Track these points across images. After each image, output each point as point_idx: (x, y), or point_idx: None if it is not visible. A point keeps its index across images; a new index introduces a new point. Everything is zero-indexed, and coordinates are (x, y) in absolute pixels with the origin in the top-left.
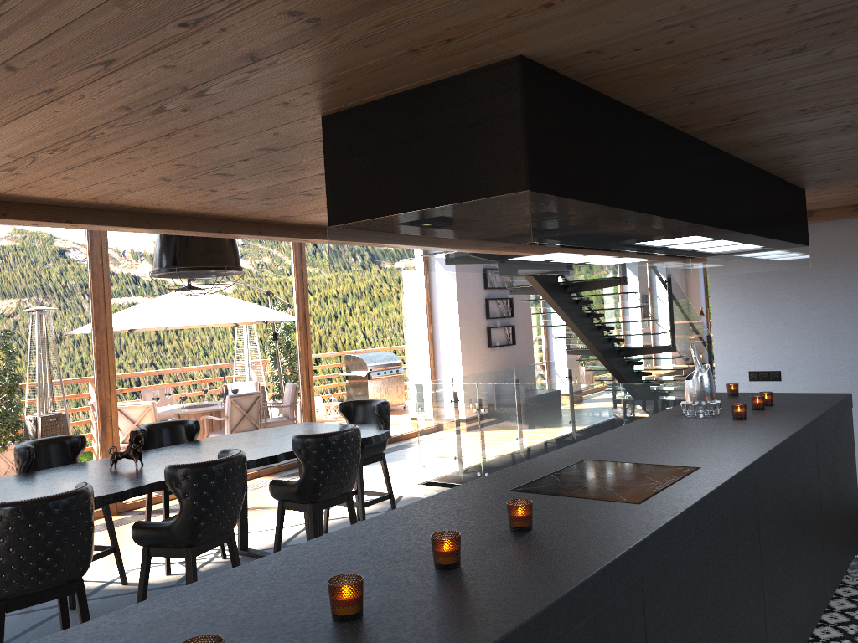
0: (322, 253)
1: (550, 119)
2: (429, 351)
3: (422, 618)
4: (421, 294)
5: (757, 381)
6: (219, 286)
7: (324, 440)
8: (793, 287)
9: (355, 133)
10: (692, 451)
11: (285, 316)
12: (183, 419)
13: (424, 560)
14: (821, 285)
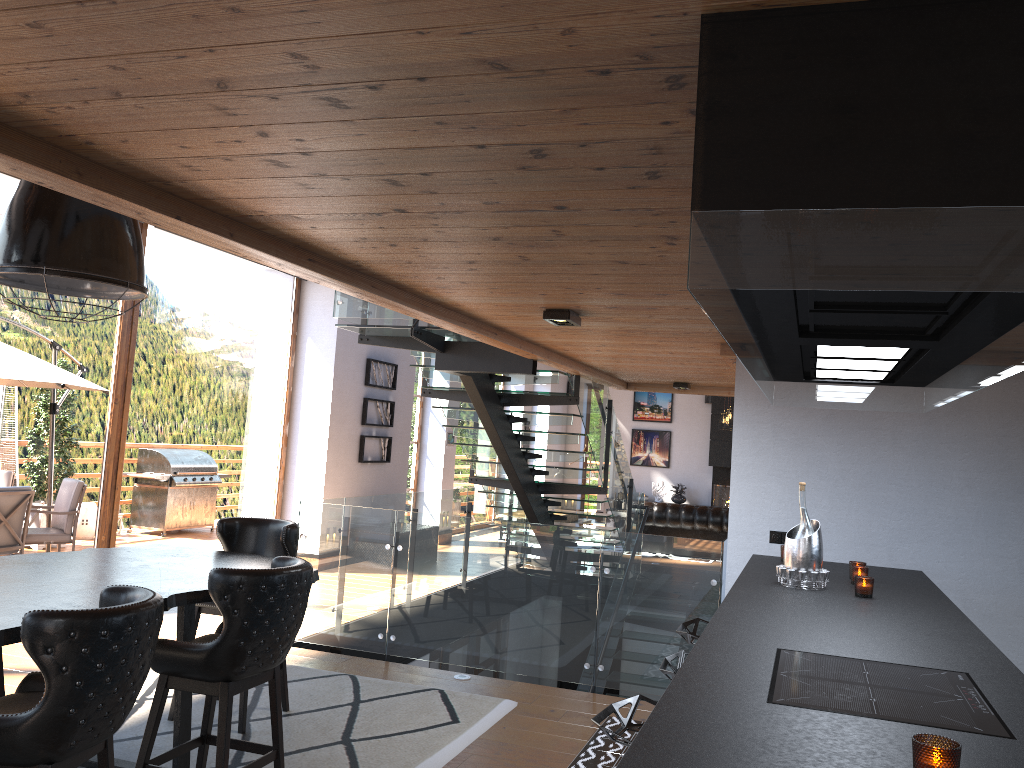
0: (163, 299)
1: None
2: (281, 457)
3: None
4: (281, 379)
5: (778, 543)
6: (6, 320)
7: (268, 581)
8: (834, 435)
9: (785, 53)
10: (904, 644)
11: (96, 381)
12: None
13: None
14: (867, 436)
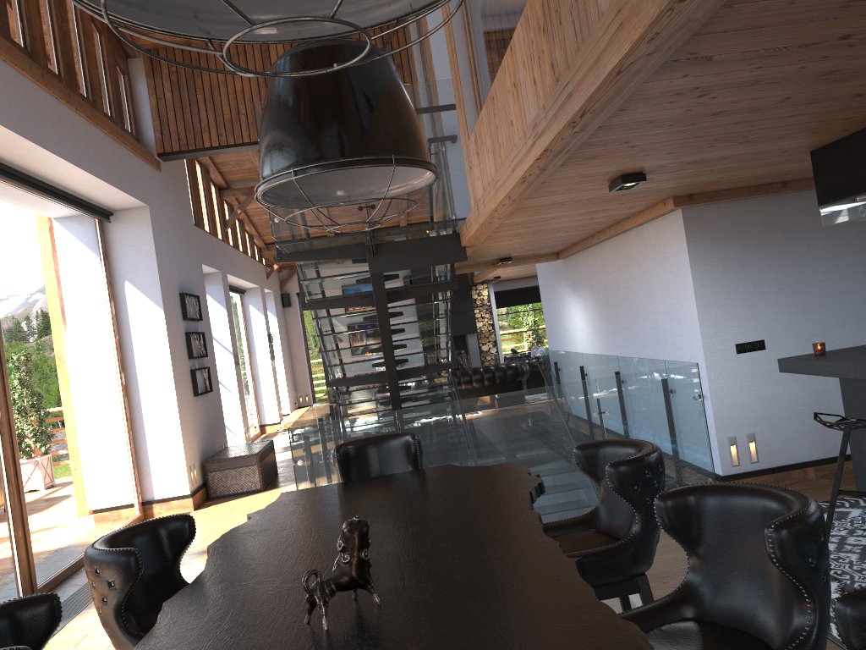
0: (7, 258)
1: None
2: (125, 408)
3: None
4: (108, 328)
5: (743, 353)
6: None
7: (660, 460)
8: (767, 256)
9: None
10: None
11: None
12: (150, 521)
13: None
14: (791, 253)
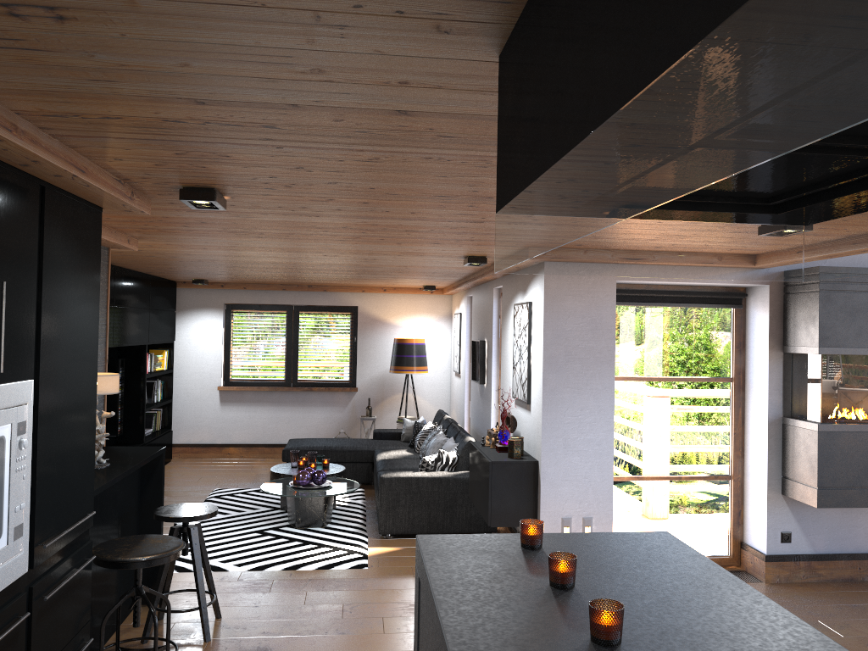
0: None
1: (508, 103)
2: None
3: (511, 596)
4: None
5: None
6: None
7: None
8: None
9: None
10: None
11: None
12: None
13: (643, 641)
14: None
